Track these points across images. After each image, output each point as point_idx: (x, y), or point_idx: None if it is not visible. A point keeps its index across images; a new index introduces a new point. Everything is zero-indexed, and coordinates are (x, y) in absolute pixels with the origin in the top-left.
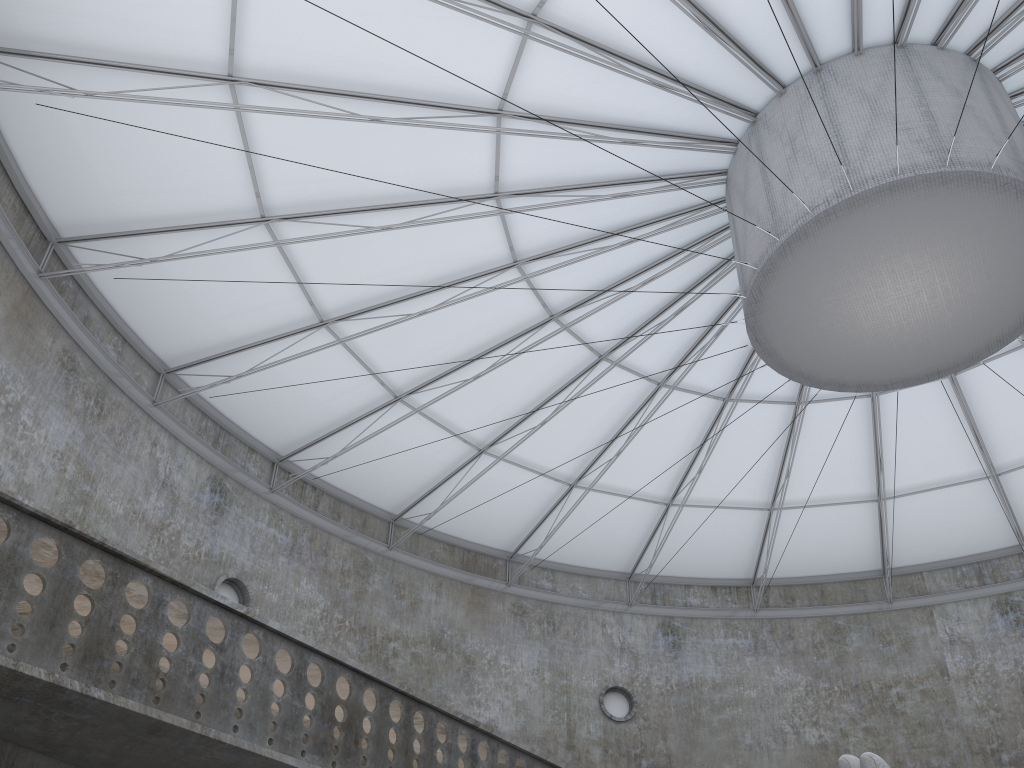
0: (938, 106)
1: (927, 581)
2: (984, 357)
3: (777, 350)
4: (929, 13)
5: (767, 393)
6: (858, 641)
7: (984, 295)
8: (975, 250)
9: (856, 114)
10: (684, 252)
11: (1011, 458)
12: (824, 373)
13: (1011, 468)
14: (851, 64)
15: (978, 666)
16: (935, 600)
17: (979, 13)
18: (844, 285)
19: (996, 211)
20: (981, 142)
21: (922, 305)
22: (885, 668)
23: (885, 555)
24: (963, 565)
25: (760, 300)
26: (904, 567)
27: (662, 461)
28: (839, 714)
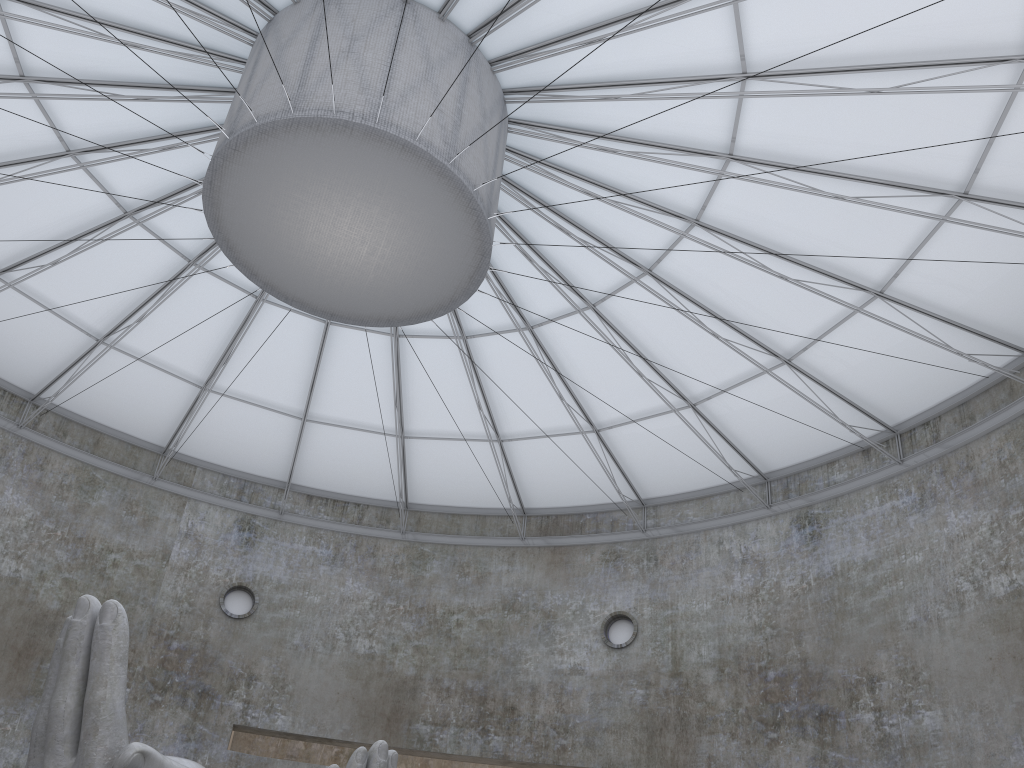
0: (469, 113)
1: (197, 476)
2: (371, 325)
3: (222, 206)
4: (503, 38)
5: (171, 235)
6: (106, 500)
7: (404, 279)
8: (422, 241)
9: (414, 65)
10: (186, 49)
11: (324, 413)
12: (247, 254)
13: (319, 420)
14: (432, 22)
15: (197, 564)
16: (194, 495)
17: (529, 70)
18: (316, 194)
19: (455, 224)
20: (478, 165)
21: (359, 255)
22: (117, 534)
23: (178, 437)
24: (233, 477)
25: (240, 151)
26: (185, 455)
27: (17, 228)
28: (48, 557)
